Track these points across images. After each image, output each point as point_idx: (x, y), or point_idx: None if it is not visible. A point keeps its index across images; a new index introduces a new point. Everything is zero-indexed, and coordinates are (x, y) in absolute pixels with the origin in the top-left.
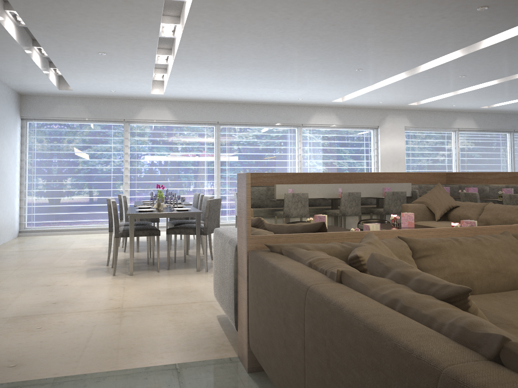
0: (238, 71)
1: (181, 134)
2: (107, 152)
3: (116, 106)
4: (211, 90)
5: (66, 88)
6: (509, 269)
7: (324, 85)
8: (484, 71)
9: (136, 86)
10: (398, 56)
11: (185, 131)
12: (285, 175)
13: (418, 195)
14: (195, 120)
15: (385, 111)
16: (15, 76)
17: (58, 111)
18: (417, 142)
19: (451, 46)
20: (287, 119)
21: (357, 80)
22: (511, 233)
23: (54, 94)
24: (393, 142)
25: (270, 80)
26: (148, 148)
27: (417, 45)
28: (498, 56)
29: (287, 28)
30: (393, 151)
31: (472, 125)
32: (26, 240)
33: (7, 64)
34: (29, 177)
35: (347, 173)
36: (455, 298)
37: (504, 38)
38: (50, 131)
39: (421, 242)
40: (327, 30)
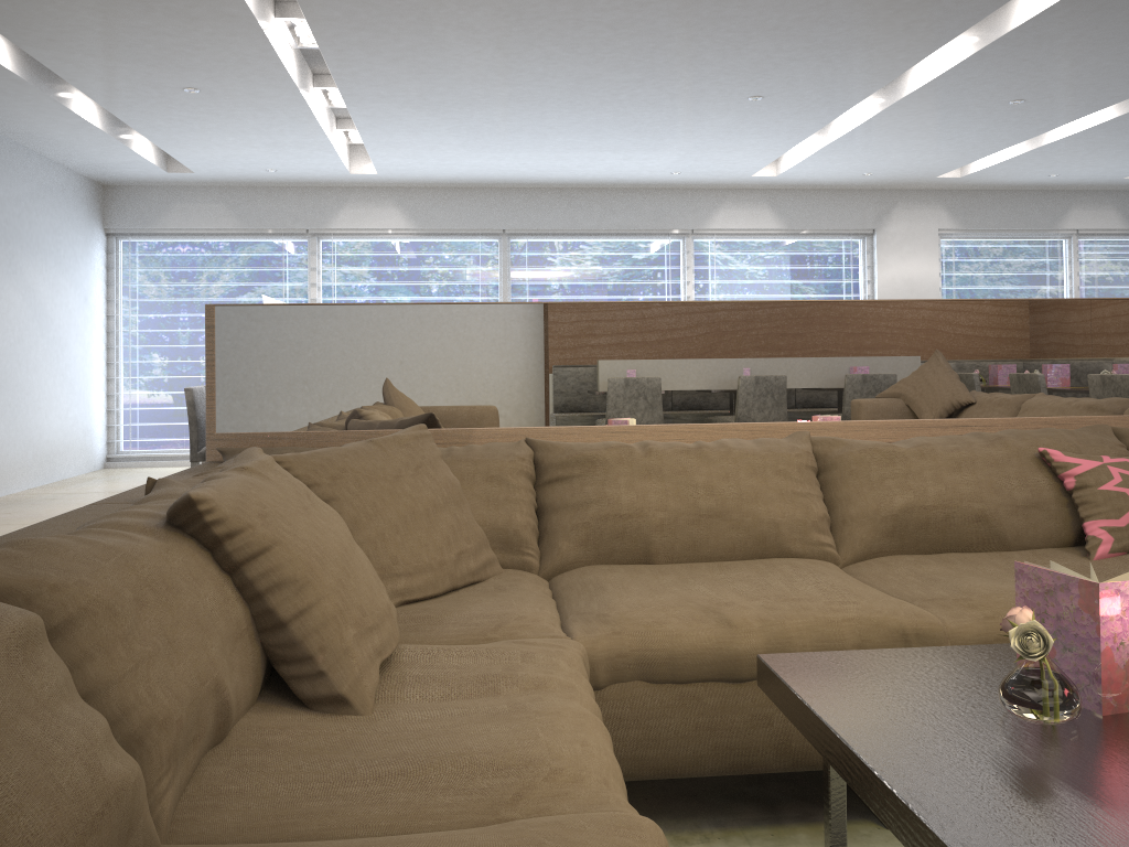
0: (493, 116)
1: (427, 258)
2: (276, 299)
3: (289, 204)
4: (468, 160)
5: (180, 169)
6: (750, 511)
7: (704, 139)
8: (1063, 88)
9: (310, 157)
10: (824, 62)
11: (437, 252)
12: (292, 308)
13: (607, 352)
14: (453, 227)
15: (891, 196)
16: (66, 146)
17: (176, 217)
18: (973, 265)
19: (930, 29)
20: (656, 220)
21: (772, 123)
22: (813, 436)
23: (165, 181)
24: (910, 266)
25: (576, 132)
26: (360, 288)
27: (846, 32)
28: (1067, 47)
29: (520, 10)
30: (911, 287)
31: (1113, 222)
32: (110, 474)
33: (33, 123)
34: (124, 351)
35: (435, 303)
36: (180, 516)
37: (1049, 1)
38: (164, 258)
39: (560, 449)
40: (611, 10)
